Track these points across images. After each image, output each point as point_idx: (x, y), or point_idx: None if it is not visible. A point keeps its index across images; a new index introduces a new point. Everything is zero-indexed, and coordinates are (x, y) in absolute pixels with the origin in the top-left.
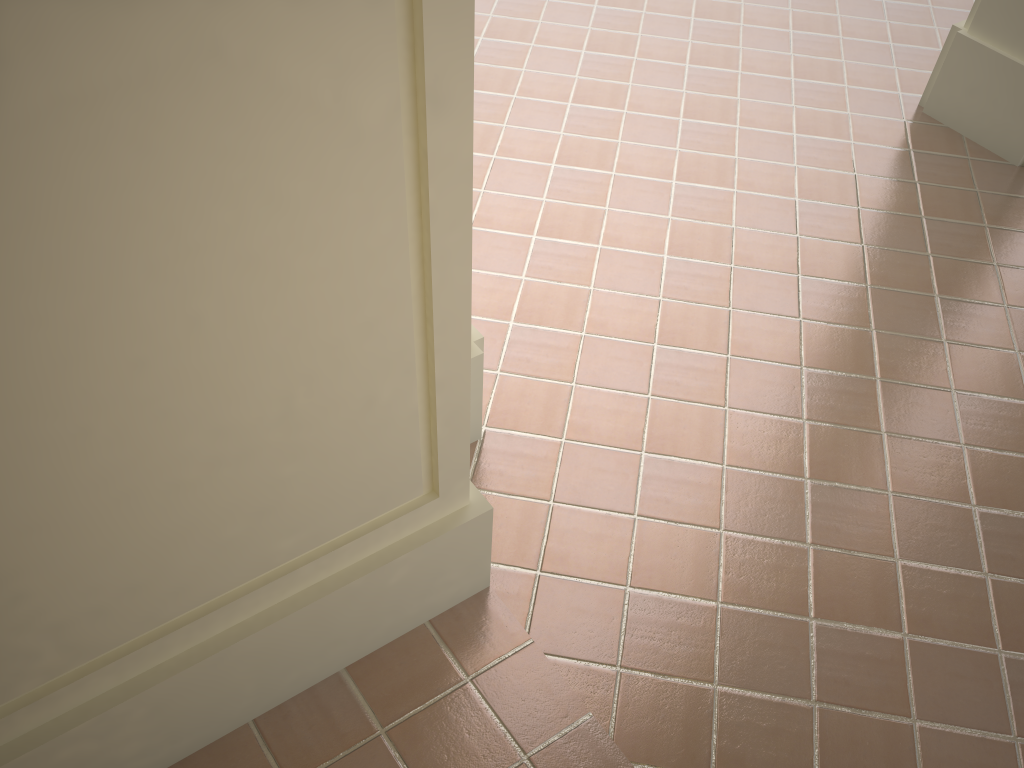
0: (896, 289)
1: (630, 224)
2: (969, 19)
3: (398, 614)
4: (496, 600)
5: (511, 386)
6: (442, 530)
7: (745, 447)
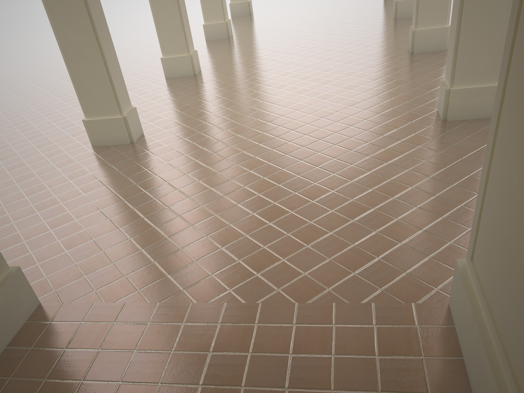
0: (115, 182)
1: (19, 212)
2: (85, 116)
3: (12, 318)
4: (45, 303)
5: (9, 264)
6: (7, 278)
7: (96, 232)
